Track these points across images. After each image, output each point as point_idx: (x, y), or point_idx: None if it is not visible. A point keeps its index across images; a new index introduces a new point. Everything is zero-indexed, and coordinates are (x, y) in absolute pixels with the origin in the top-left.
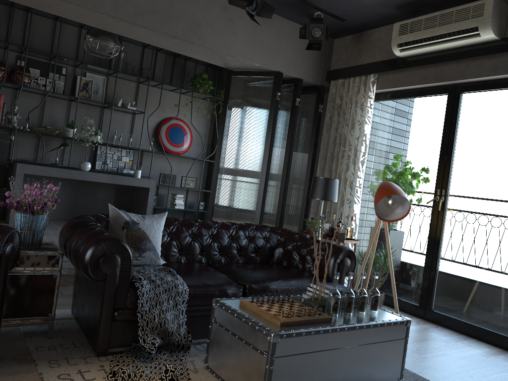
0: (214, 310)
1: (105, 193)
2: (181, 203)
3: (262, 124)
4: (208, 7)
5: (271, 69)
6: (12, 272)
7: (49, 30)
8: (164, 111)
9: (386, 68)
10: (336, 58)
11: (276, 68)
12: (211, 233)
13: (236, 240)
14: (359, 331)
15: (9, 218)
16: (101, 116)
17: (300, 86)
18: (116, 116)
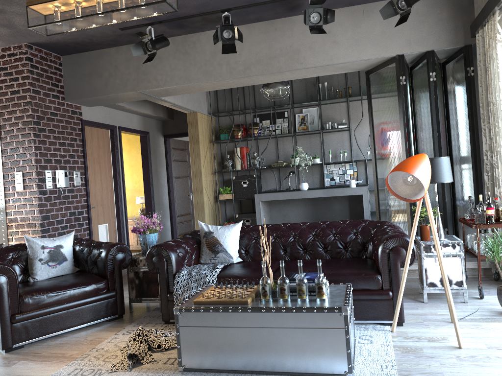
0: None
1: (340, 204)
2: None
3: (396, 114)
4: (303, 33)
5: (388, 56)
6: (134, 269)
7: None
8: None
9: (496, 0)
10: (476, 7)
11: (393, 53)
12: (294, 234)
13: (318, 238)
14: (269, 314)
15: None
16: (322, 141)
17: (432, 58)
18: (334, 136)
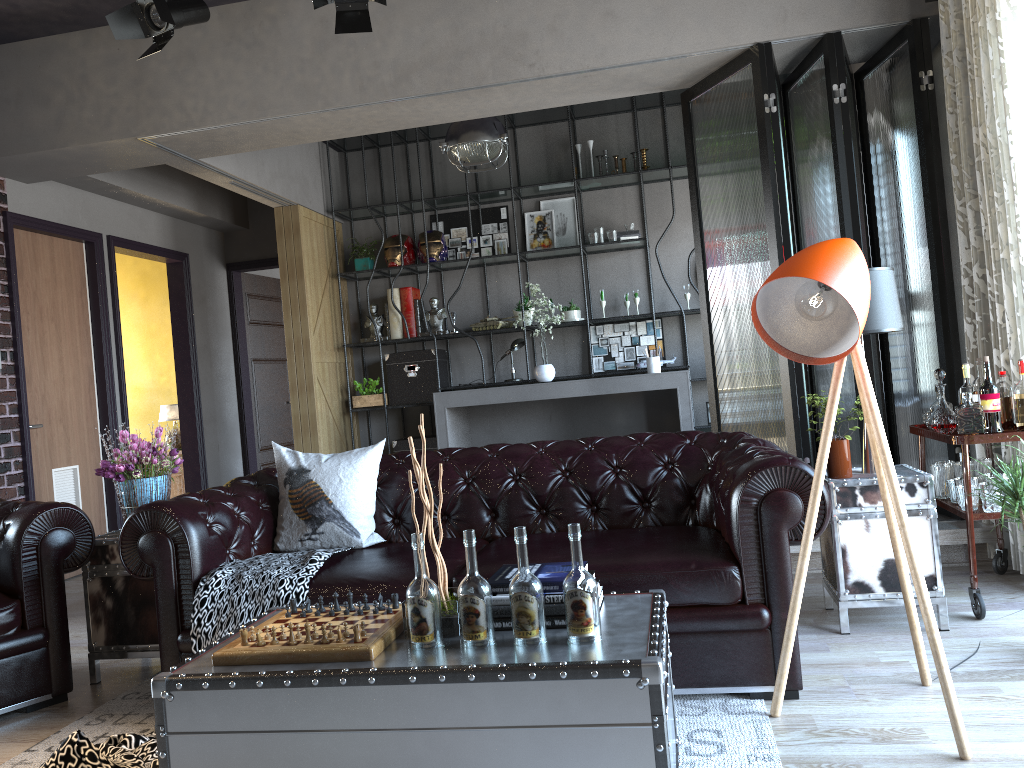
0: None
1: (626, 414)
2: None
3: (755, 185)
4: None
5: (734, 47)
6: (103, 572)
7: None
8: None
9: None
10: None
11: (747, 40)
12: (516, 471)
13: (577, 479)
14: (429, 689)
15: None
16: (584, 272)
17: (838, 50)
18: (612, 262)
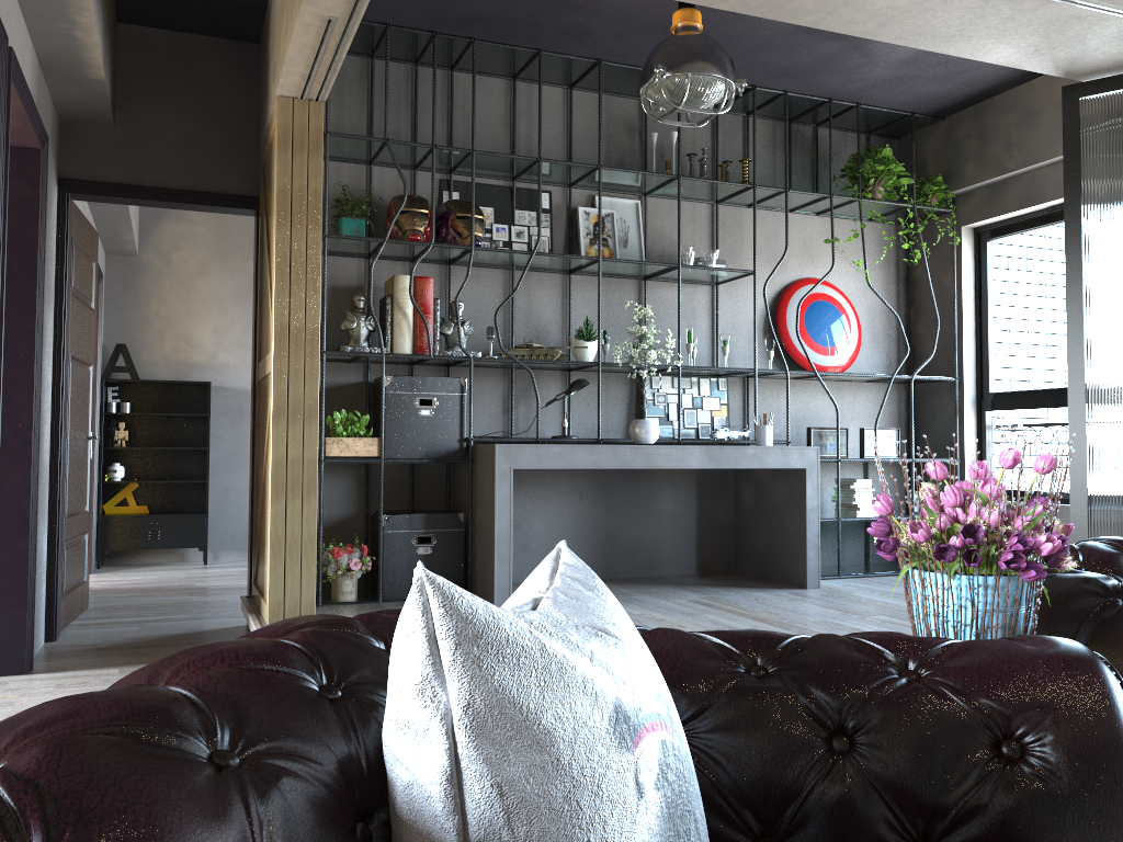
0: None
1: (674, 498)
2: (869, 501)
3: None
4: None
5: None
6: None
7: (502, 106)
8: (782, 266)
9: None
10: None
11: None
12: None
13: None
14: None
15: (491, 591)
16: (640, 302)
17: None
18: (674, 296)
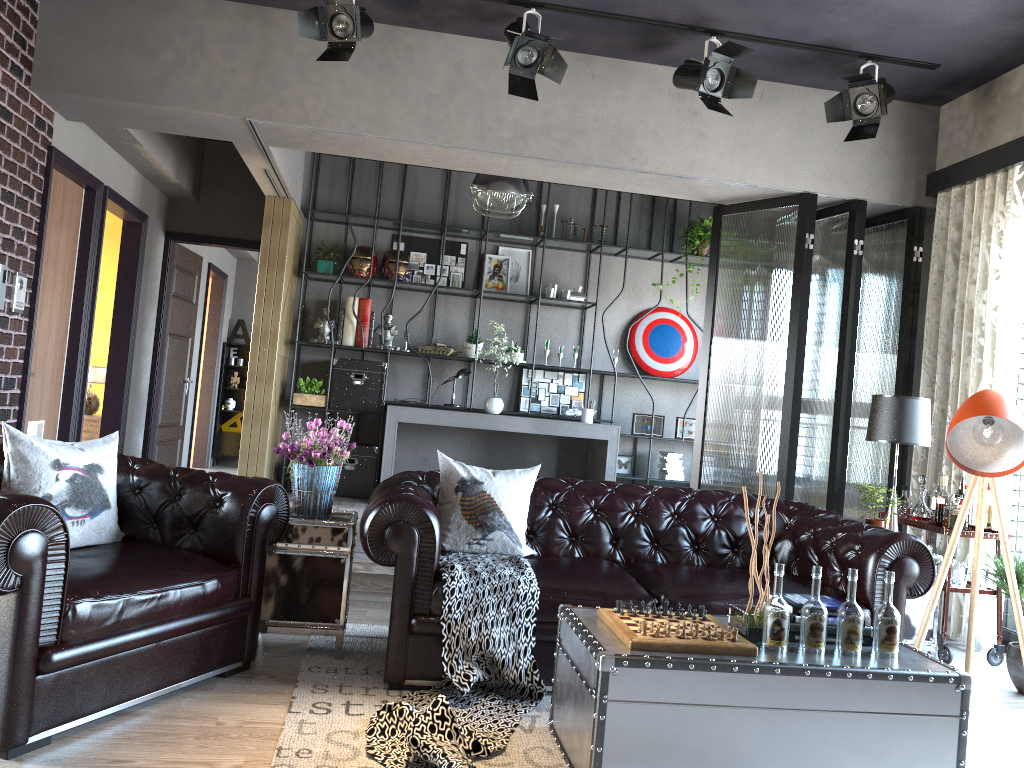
0: (560, 625)
1: (540, 453)
2: (677, 469)
3: (781, 300)
4: (645, 100)
5: (790, 190)
6: (283, 549)
7: (439, 187)
8: (639, 298)
9: None
10: (945, 145)
11: (800, 187)
12: (634, 507)
13: (686, 522)
14: (816, 681)
15: None
16: (526, 319)
17: (862, 214)
18: (552, 315)
